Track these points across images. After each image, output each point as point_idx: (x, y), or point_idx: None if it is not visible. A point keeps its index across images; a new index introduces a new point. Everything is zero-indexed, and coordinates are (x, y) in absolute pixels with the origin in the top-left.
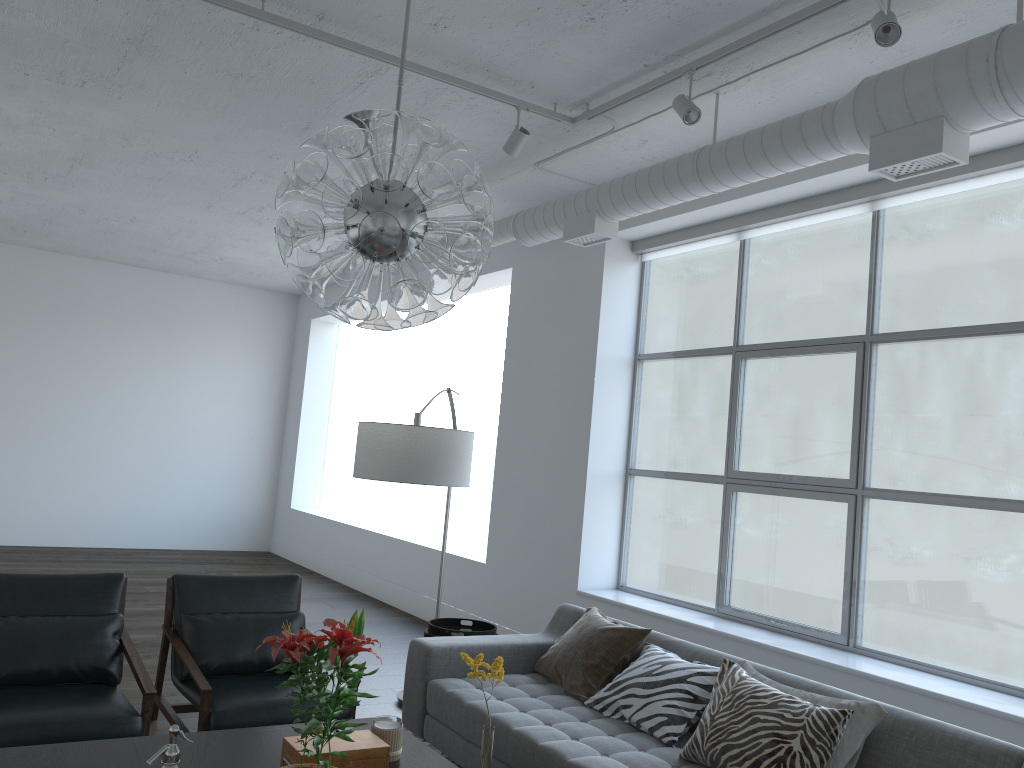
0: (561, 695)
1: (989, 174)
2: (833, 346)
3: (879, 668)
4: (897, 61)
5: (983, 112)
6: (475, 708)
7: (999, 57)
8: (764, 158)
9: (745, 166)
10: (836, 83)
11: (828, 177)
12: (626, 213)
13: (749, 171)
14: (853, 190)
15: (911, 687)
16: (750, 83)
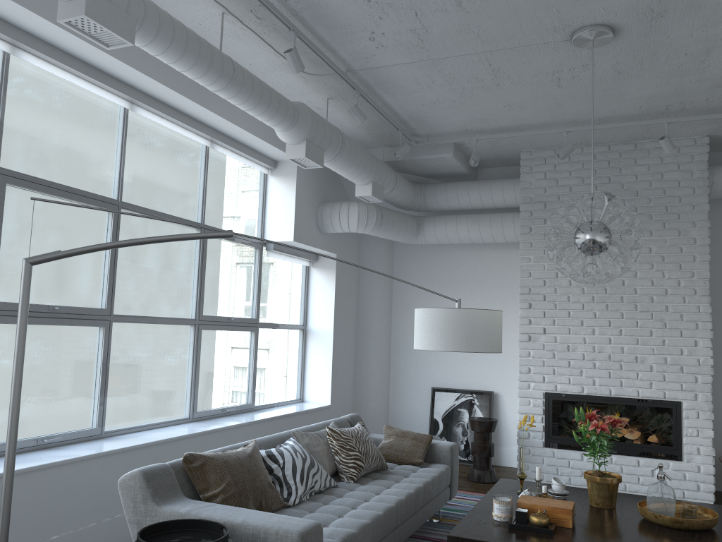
0: (280, 513)
1: (188, 130)
2: (98, 201)
3: (156, 434)
4: (249, 70)
5: (328, 157)
6: (364, 526)
7: (344, 144)
8: (267, 107)
9: (256, 101)
10: (224, 52)
11: (155, 83)
12: (153, 47)
13: (254, 105)
14: (134, 91)
15: (199, 433)
16: (237, 28)
